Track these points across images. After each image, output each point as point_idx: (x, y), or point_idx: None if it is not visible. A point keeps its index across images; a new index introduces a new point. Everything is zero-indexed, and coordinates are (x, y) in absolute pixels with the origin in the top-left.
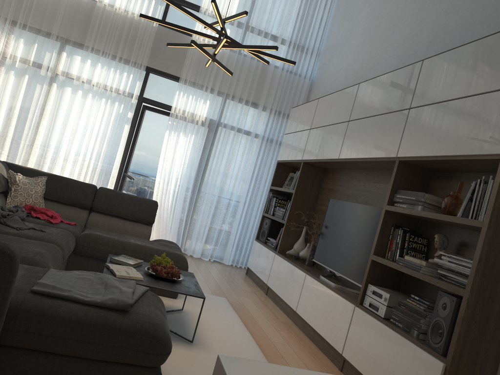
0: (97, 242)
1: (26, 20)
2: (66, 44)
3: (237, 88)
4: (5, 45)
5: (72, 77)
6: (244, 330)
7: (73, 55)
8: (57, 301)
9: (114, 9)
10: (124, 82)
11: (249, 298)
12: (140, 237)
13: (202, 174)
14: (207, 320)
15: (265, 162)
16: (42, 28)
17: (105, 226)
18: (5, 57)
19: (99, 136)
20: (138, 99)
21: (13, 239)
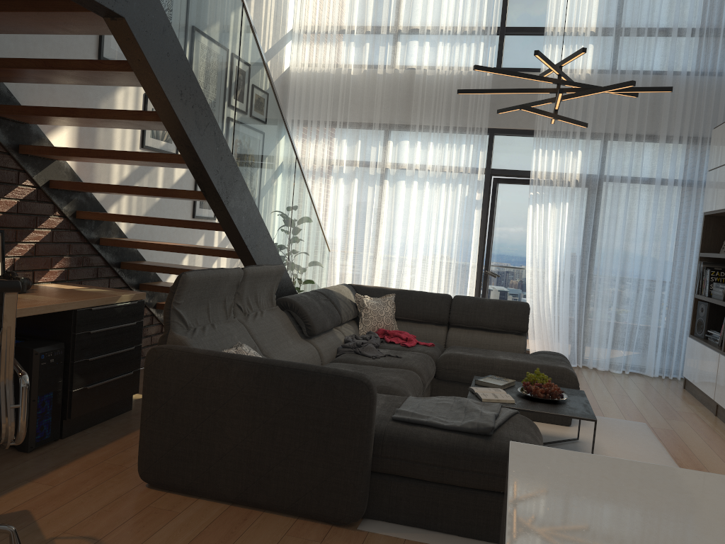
0: (460, 363)
1: (345, 117)
2: (390, 131)
3: (619, 122)
4: (329, 151)
5: (403, 167)
6: (671, 464)
7: (400, 141)
8: (418, 427)
9: (436, 71)
10: (464, 157)
11: (684, 422)
12: (512, 351)
13: (590, 253)
14: (613, 451)
15: (686, 218)
16: (362, 121)
17: (468, 343)
18: (331, 165)
19: (446, 231)
20: (485, 173)
21: (371, 369)
